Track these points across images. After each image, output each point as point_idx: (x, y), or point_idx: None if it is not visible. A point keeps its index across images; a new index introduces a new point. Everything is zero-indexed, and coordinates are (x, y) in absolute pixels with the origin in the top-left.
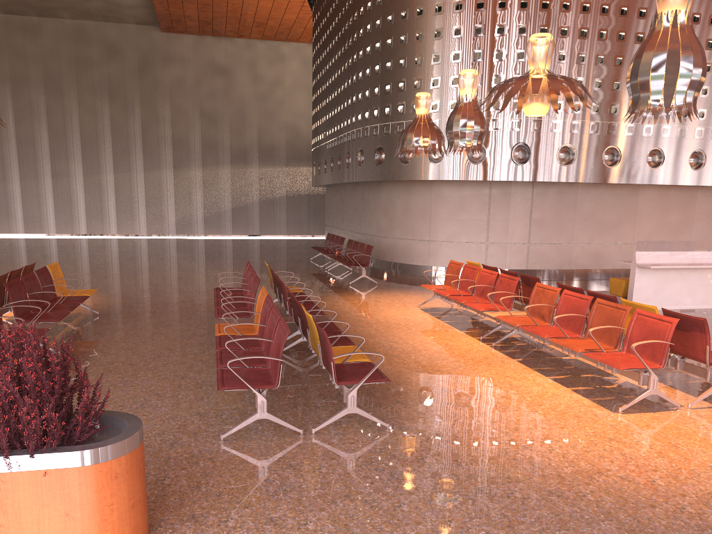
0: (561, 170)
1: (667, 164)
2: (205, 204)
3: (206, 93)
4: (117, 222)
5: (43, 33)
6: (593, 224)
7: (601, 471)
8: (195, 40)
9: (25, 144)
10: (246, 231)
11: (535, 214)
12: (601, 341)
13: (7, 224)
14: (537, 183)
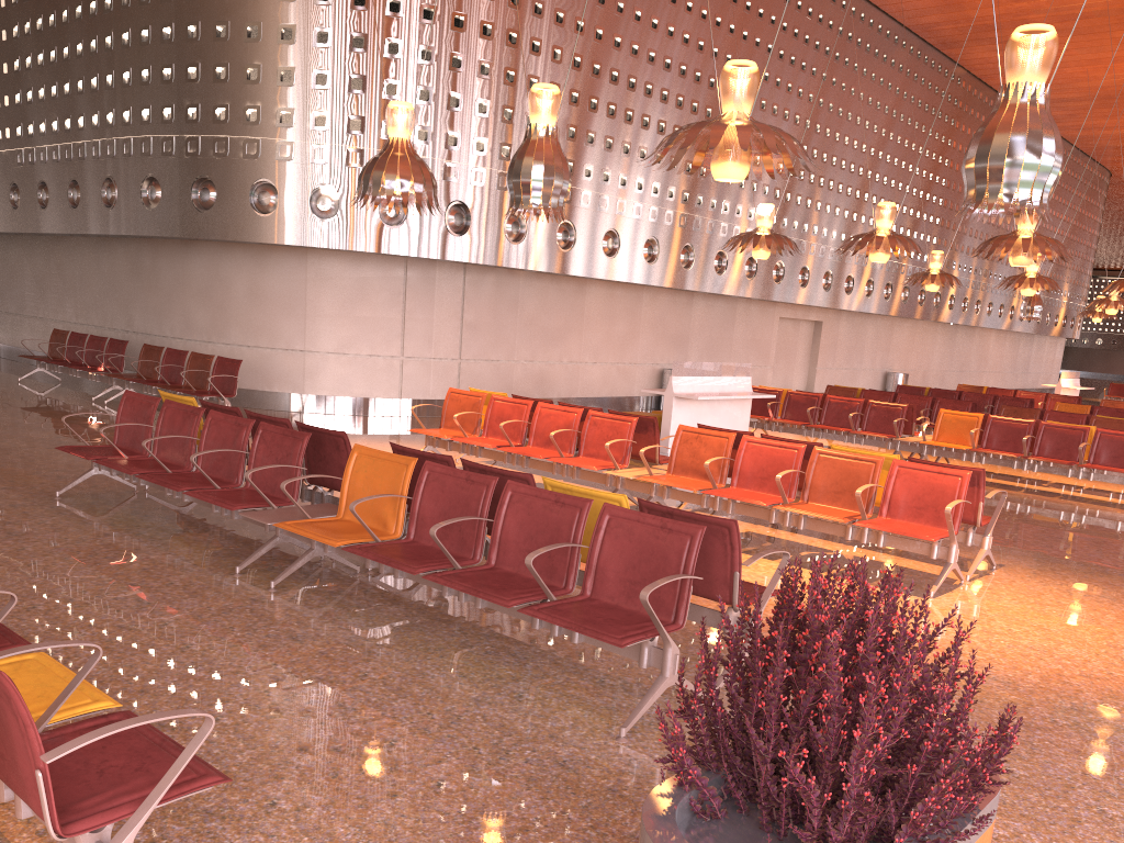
0: (510, 249)
1: (623, 253)
2: None
3: None
4: None
5: None
6: (537, 332)
7: (1056, 672)
8: None
9: None
10: None
11: (467, 314)
12: (836, 505)
13: None
14: (471, 266)
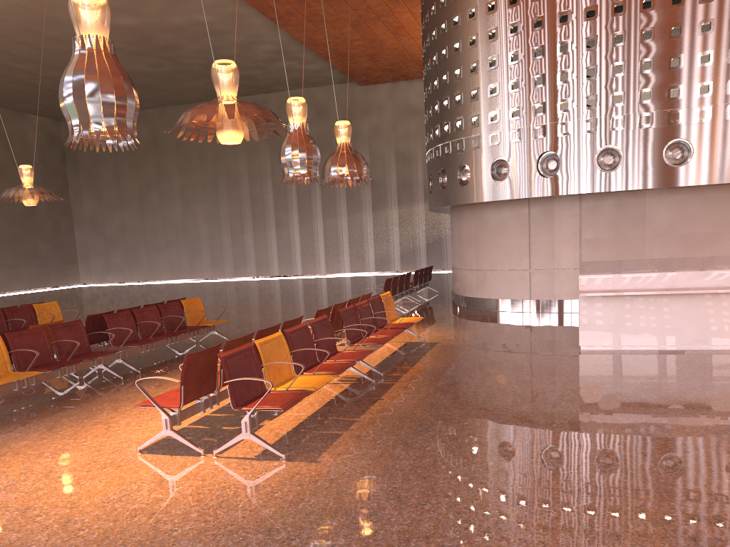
0: (603, 177)
1: None
2: (401, 241)
3: (400, 135)
4: (326, 263)
5: (269, 106)
6: (673, 240)
7: None
8: (390, 87)
9: (256, 201)
10: (440, 265)
11: (586, 233)
12: None
13: (244, 269)
14: (586, 195)
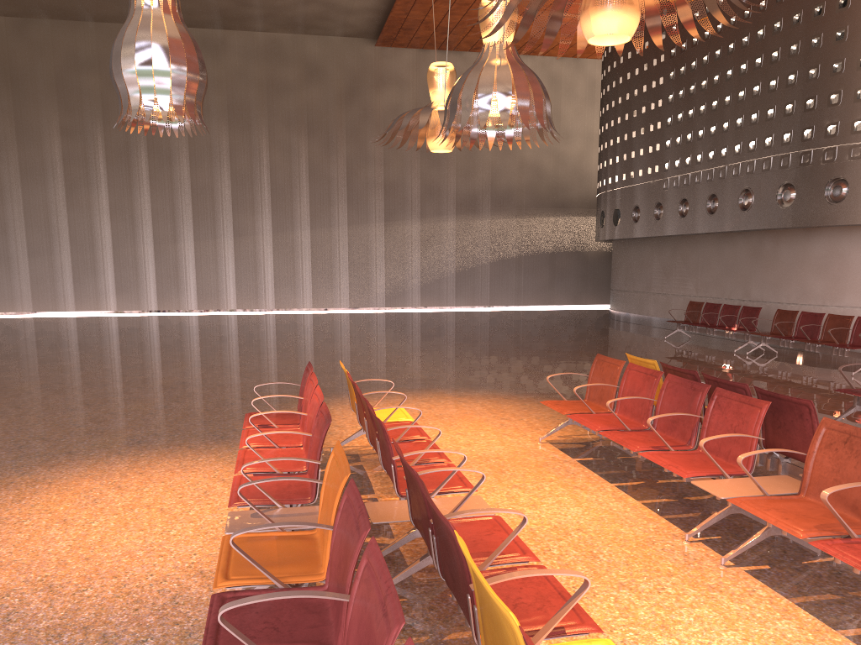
0: None
1: None
2: (422, 267)
3: None
4: (313, 293)
5: (228, 51)
6: None
7: None
8: (416, 56)
9: (201, 194)
10: (472, 301)
11: None
12: None
13: (177, 297)
14: None
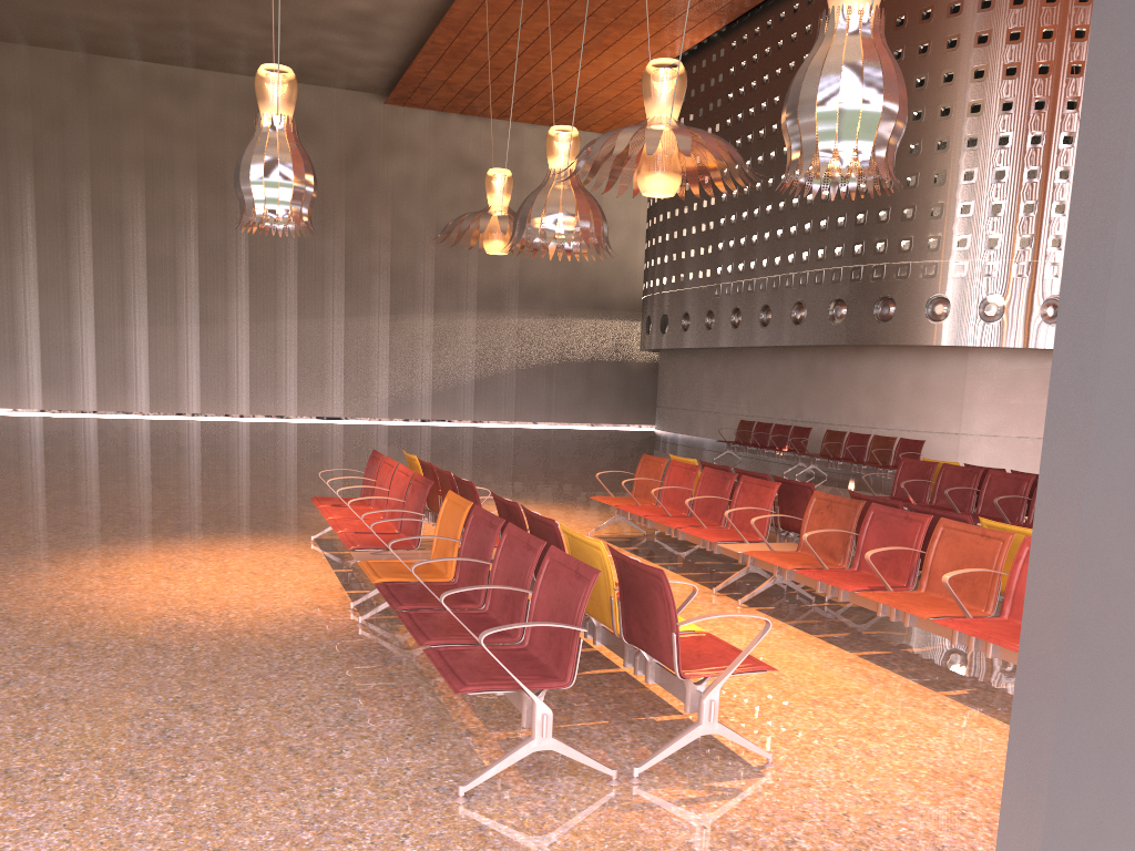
0: None
1: None
2: (435, 371)
3: (445, 200)
4: (298, 397)
5: (201, 95)
6: None
7: None
8: (434, 119)
9: (160, 269)
10: (494, 415)
11: None
12: None
13: (123, 395)
14: None
